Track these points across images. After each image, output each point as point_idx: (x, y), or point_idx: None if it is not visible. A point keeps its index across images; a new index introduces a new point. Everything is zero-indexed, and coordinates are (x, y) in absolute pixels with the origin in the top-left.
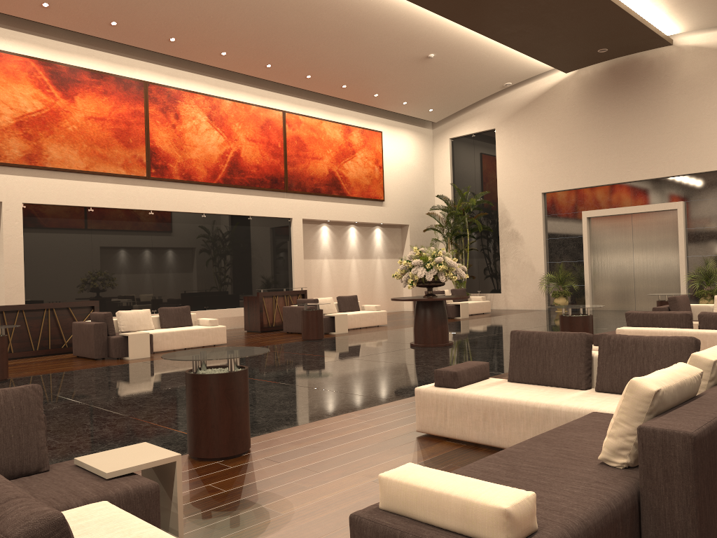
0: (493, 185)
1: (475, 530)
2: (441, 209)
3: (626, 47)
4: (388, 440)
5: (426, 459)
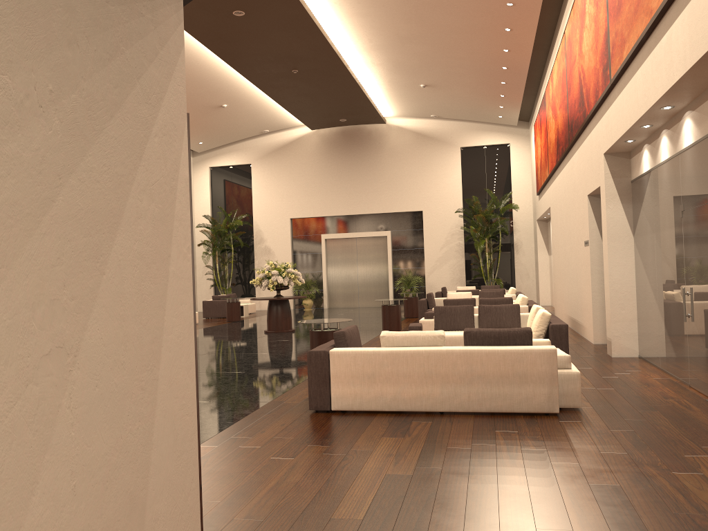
0: (248, 210)
1: None
2: (206, 226)
3: (358, 120)
4: None
5: None
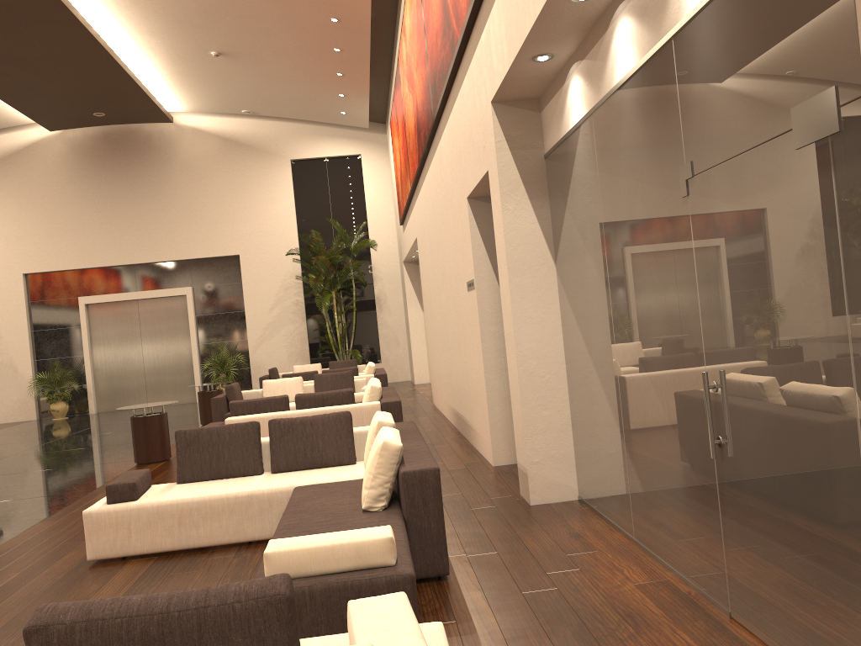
0: None
1: (368, 561)
2: None
3: (126, 115)
4: (61, 578)
5: (135, 578)
